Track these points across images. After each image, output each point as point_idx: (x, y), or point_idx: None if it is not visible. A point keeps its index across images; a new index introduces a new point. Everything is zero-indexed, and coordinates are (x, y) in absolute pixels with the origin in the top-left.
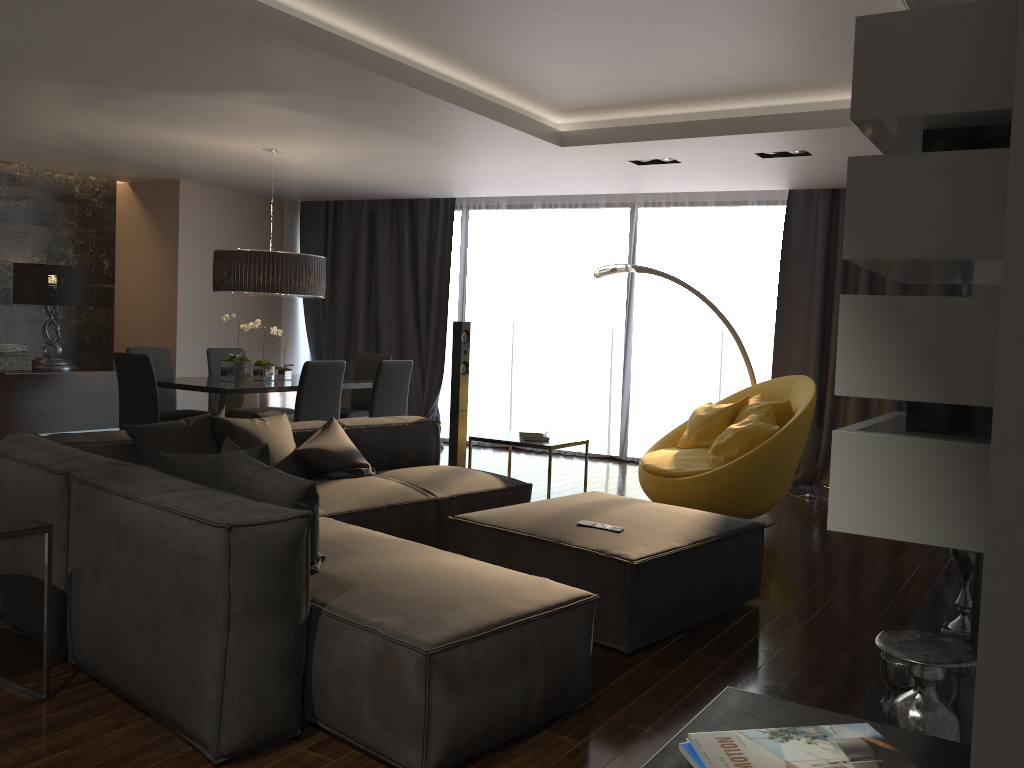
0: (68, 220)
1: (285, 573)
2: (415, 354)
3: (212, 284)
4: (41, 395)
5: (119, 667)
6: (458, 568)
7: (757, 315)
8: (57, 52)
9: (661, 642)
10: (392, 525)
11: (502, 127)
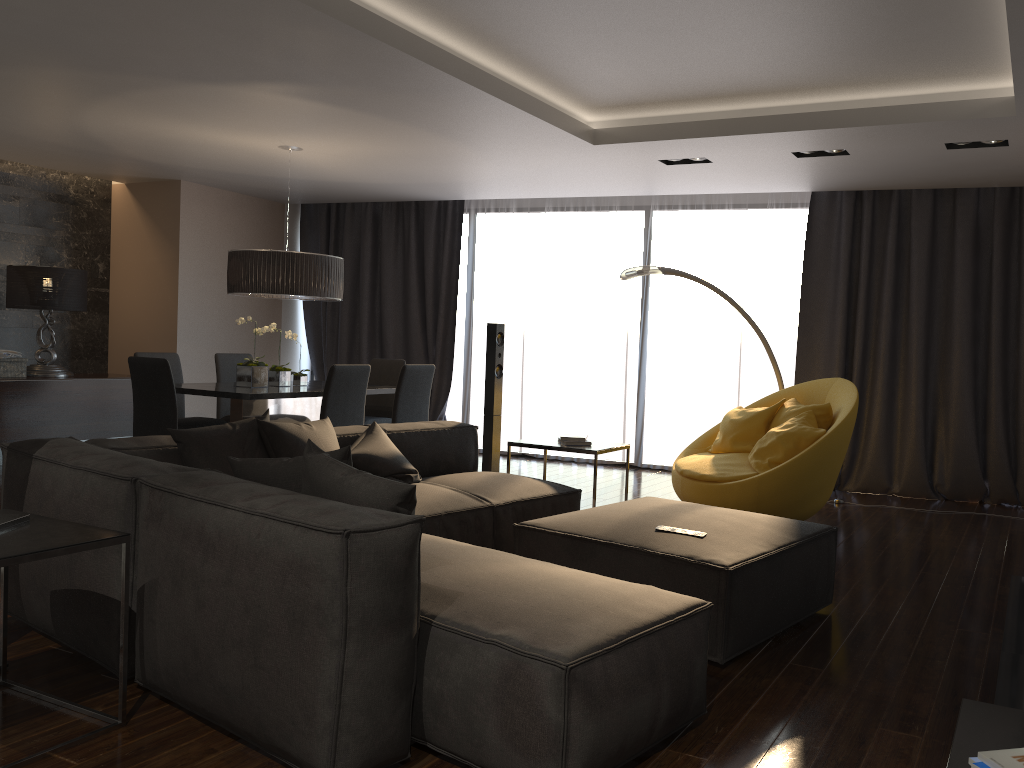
0: (62, 221)
1: (401, 583)
2: (421, 360)
3: (213, 288)
4: (37, 403)
5: (207, 688)
6: (559, 576)
7: (776, 319)
8: (89, 37)
9: (749, 652)
10: (451, 533)
11: (539, 123)
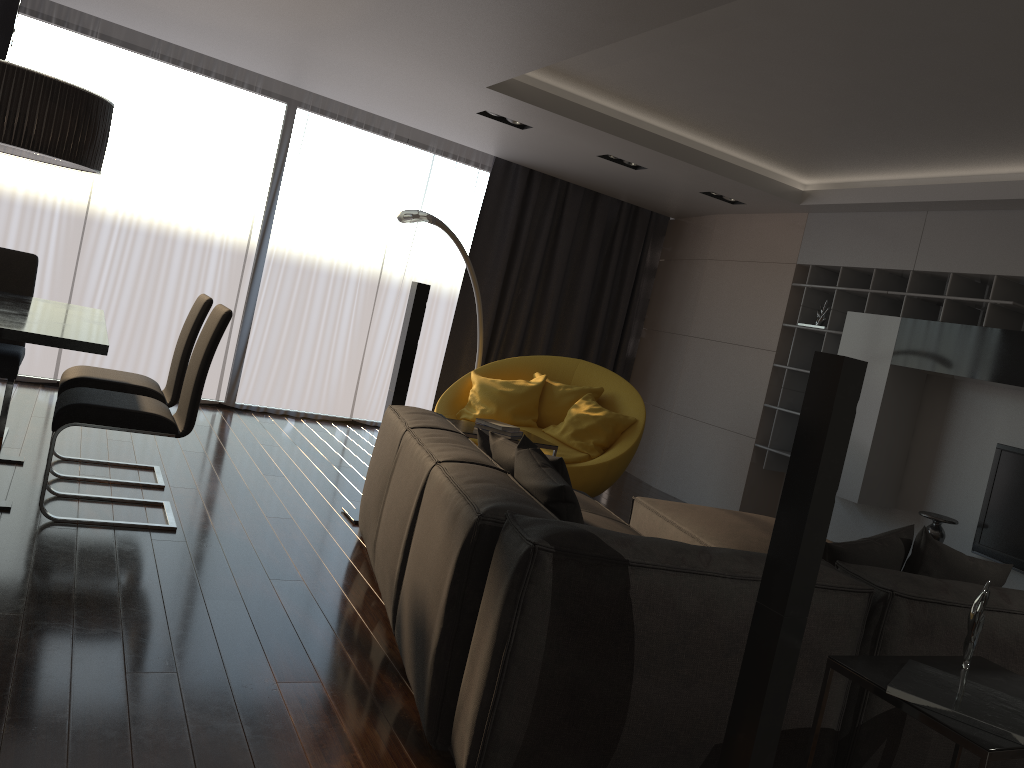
0: None
1: None
2: None
3: None
4: None
5: None
6: None
7: (416, 266)
8: None
9: None
10: None
11: (520, 68)
